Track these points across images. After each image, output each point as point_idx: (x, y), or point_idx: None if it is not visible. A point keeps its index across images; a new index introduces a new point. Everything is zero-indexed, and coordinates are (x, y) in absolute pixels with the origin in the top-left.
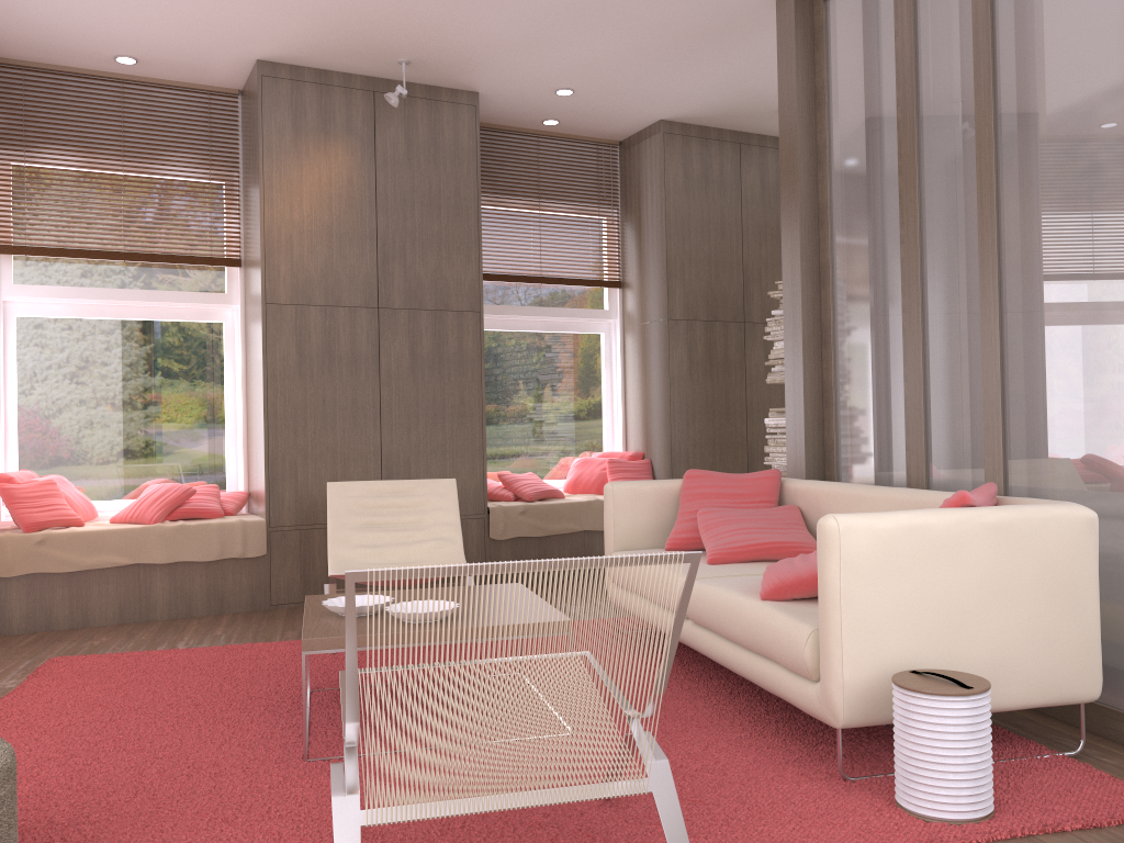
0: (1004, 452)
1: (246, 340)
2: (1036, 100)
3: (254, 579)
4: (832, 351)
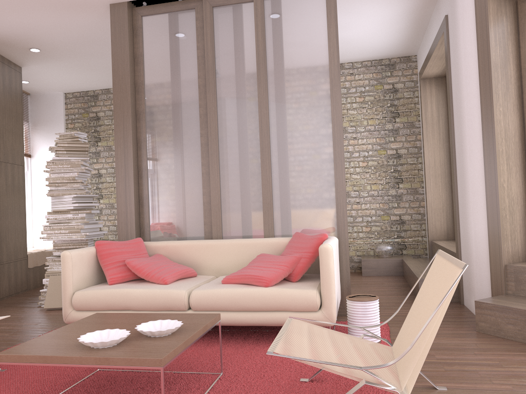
0: (273, 222)
1: None
2: (289, 96)
3: None
4: (147, 181)
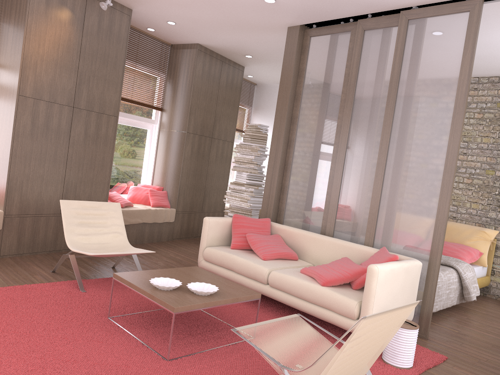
0: (375, 232)
1: None
2: (412, 119)
3: None
4: (289, 173)
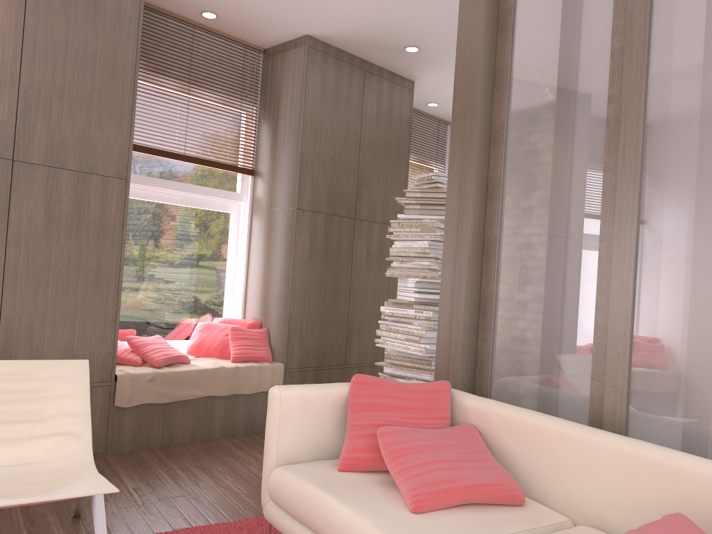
0: None
1: None
2: None
3: None
4: (496, 265)
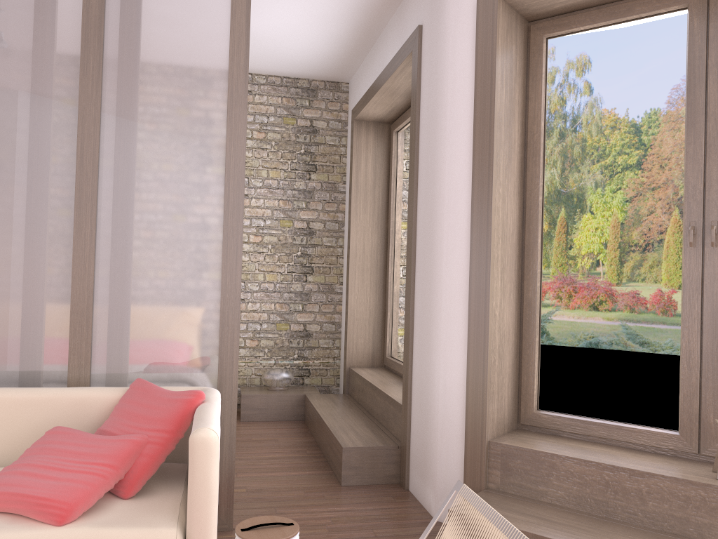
0: (91, 351)
1: None
2: (146, 108)
3: None
4: None
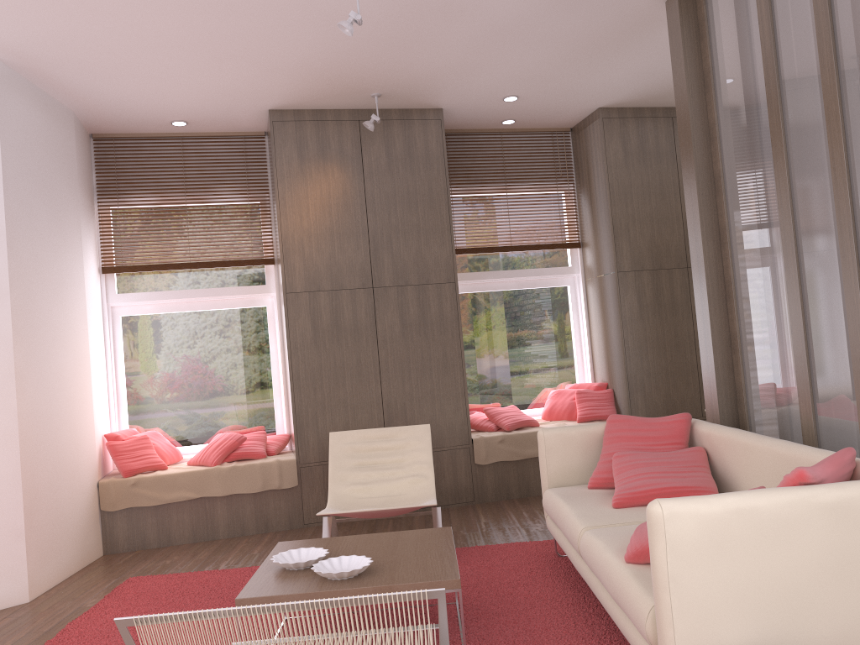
0: None
1: (281, 319)
2: None
3: (289, 504)
4: (734, 304)
